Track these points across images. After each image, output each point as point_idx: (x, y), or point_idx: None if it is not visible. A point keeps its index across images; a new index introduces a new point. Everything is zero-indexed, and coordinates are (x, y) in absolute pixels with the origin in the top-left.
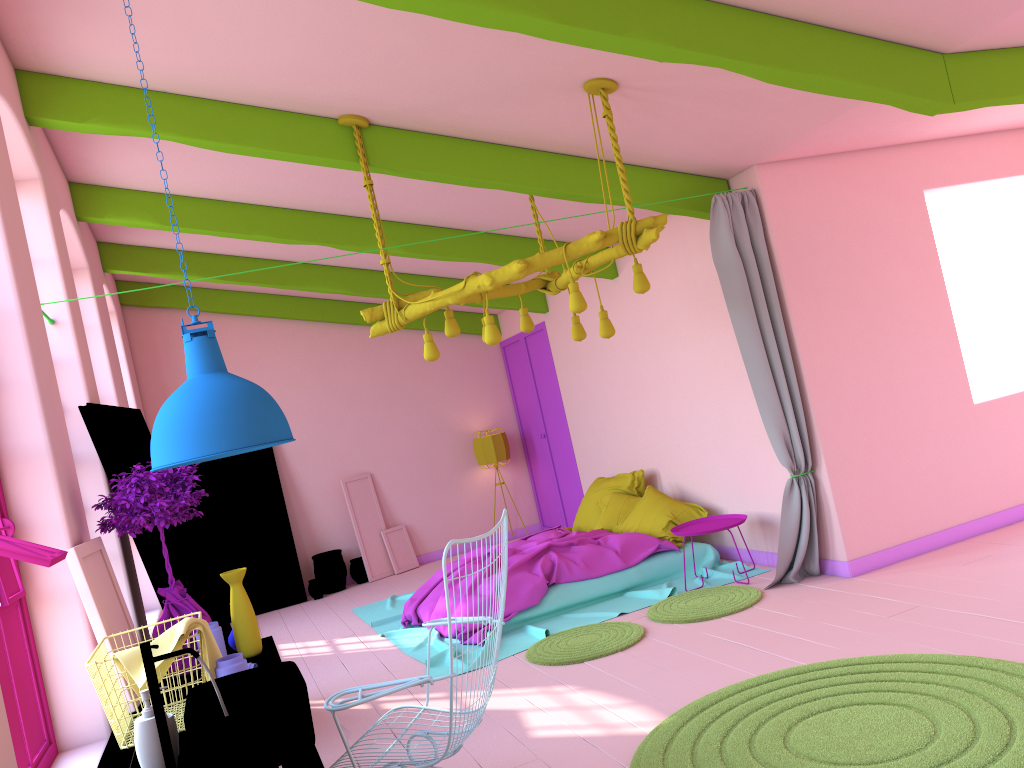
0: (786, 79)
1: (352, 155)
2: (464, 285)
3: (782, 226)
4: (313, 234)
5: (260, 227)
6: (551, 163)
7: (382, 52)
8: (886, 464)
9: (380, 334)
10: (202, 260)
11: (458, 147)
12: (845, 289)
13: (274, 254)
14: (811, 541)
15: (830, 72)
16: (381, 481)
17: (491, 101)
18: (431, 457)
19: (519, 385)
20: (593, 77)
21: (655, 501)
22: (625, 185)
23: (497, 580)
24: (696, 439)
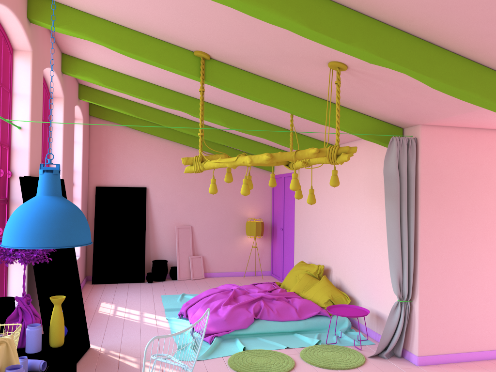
0: (444, 88)
1: (197, 73)
2: (236, 159)
3: (427, 162)
4: (179, 105)
5: (153, 96)
6: (306, 99)
7: (217, 22)
8: (454, 307)
9: (189, 172)
10: (128, 104)
11: (256, 80)
12: (455, 205)
13: (164, 108)
14: (400, 338)
15: (472, 90)
16: (196, 231)
17: (276, 60)
18: (224, 225)
19: (276, 199)
20: (334, 60)
21: (325, 286)
22: (338, 125)
23: (228, 310)
24: (354, 259)
